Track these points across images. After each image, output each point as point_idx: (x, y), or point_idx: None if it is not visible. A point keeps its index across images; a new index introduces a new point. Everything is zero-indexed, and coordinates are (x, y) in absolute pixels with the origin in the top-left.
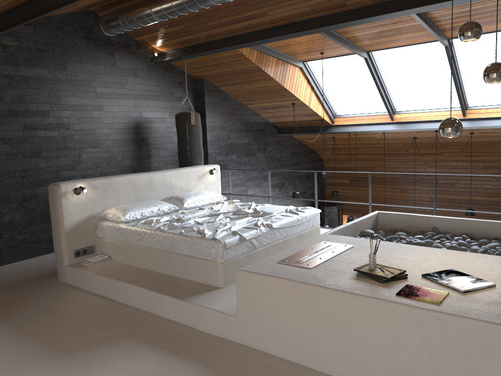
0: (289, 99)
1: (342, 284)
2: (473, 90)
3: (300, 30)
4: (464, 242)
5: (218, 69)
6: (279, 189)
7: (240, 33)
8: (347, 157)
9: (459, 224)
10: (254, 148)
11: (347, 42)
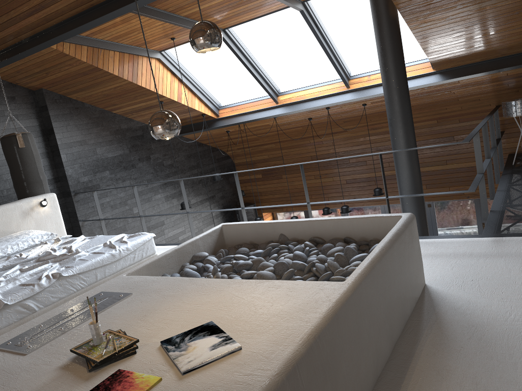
0: (153, 97)
1: (32, 384)
2: (350, 57)
3: (104, 14)
4: (300, 253)
5: (50, 75)
6: (177, 199)
7: (43, 27)
8: (253, 149)
9: (305, 227)
10: (133, 158)
11: (189, 22)
